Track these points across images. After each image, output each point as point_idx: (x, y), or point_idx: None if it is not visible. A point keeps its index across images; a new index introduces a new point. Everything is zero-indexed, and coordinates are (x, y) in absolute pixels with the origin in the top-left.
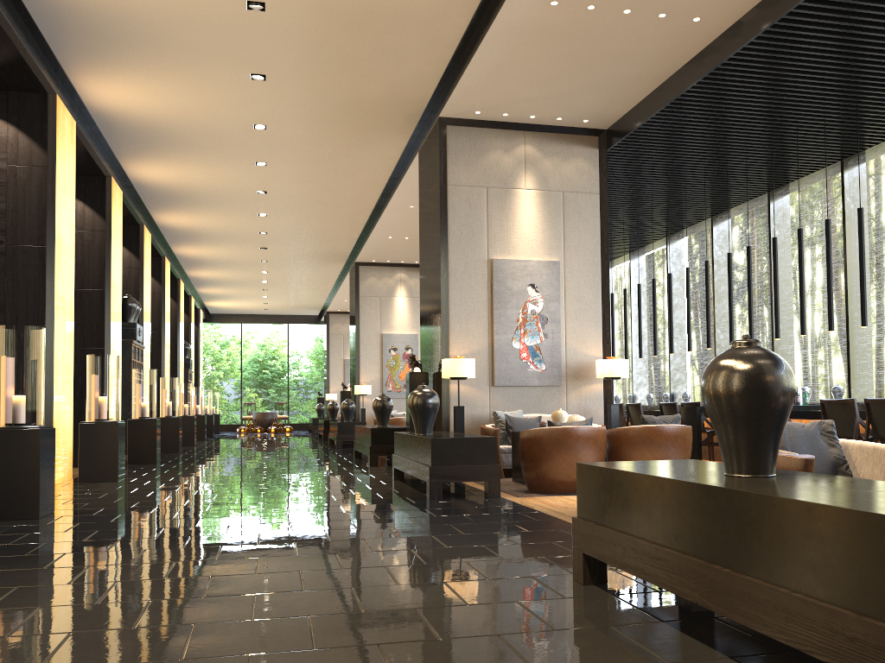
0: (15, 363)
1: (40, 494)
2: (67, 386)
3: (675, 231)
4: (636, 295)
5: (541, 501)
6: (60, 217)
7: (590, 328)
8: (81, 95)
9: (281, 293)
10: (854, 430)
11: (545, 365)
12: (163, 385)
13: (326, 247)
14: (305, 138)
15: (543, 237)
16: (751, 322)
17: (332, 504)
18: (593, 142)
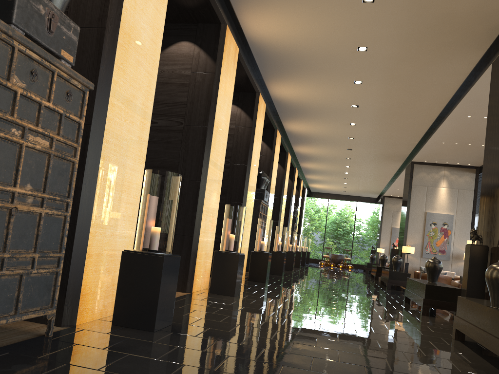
0: (153, 201)
1: (157, 311)
2: (212, 224)
3: None
4: None
5: None
6: (220, 109)
7: None
8: (243, 29)
9: (355, 181)
10: None
11: None
12: (277, 231)
13: (392, 150)
14: (395, 57)
15: None
16: None
17: (409, 370)
18: None
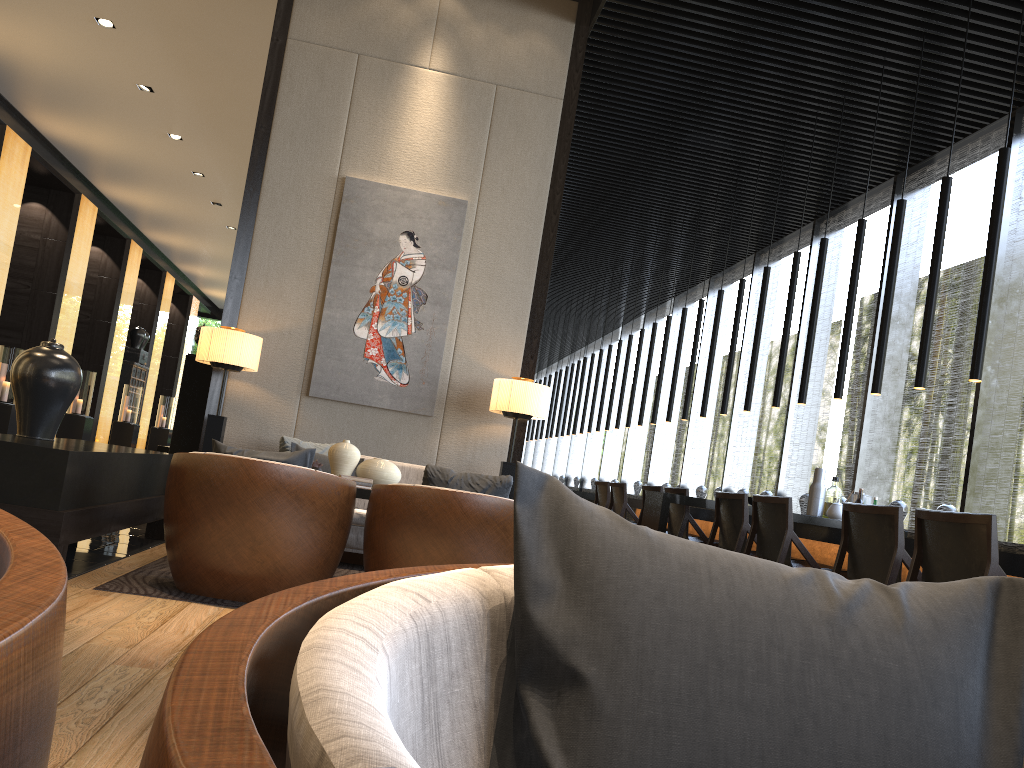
0: None
1: None
2: None
3: (766, 245)
4: (708, 340)
5: (96, 605)
6: None
7: (506, 327)
8: None
9: None
10: (888, 575)
11: (409, 376)
12: None
13: None
14: None
15: (446, 157)
16: (806, 368)
17: None
18: (567, 11)
